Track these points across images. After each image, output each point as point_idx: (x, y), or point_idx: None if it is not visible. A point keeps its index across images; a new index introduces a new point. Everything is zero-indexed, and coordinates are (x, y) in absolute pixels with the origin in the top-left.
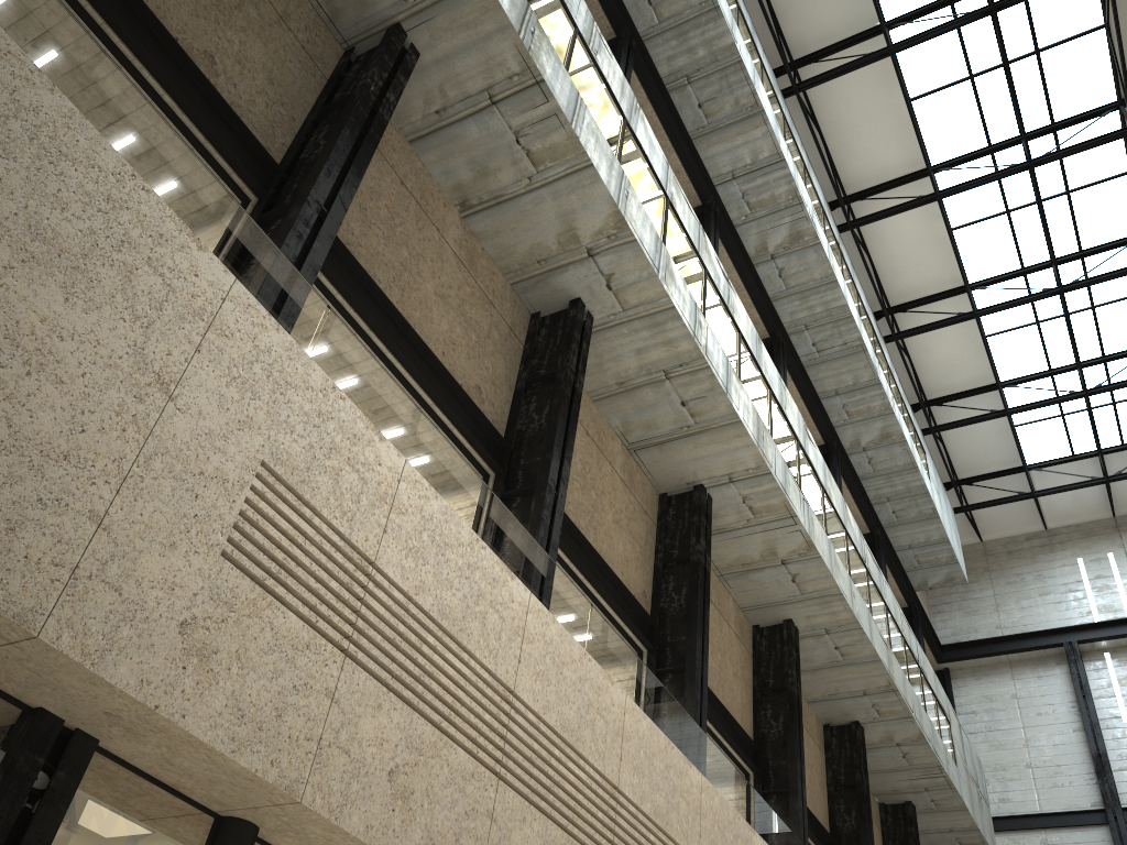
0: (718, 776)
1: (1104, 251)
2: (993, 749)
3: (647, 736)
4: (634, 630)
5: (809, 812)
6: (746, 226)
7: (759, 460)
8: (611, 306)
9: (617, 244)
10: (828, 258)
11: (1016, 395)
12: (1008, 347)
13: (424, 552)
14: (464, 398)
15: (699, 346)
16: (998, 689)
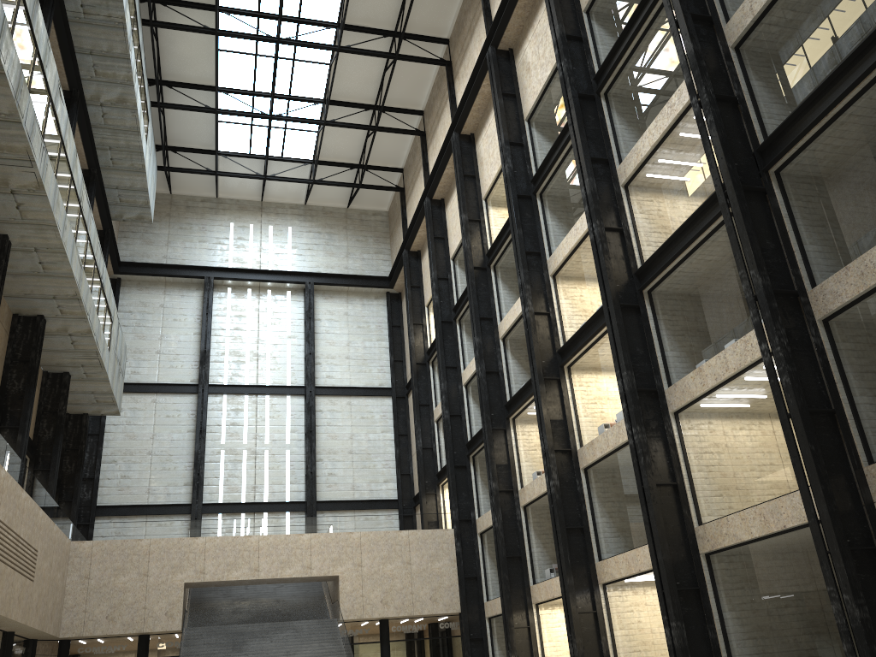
0: None
1: (313, 25)
2: (137, 339)
3: None
4: None
5: None
6: None
7: (14, 110)
8: None
9: None
10: None
11: (226, 100)
12: (232, 64)
13: None
14: None
15: None
16: (153, 299)
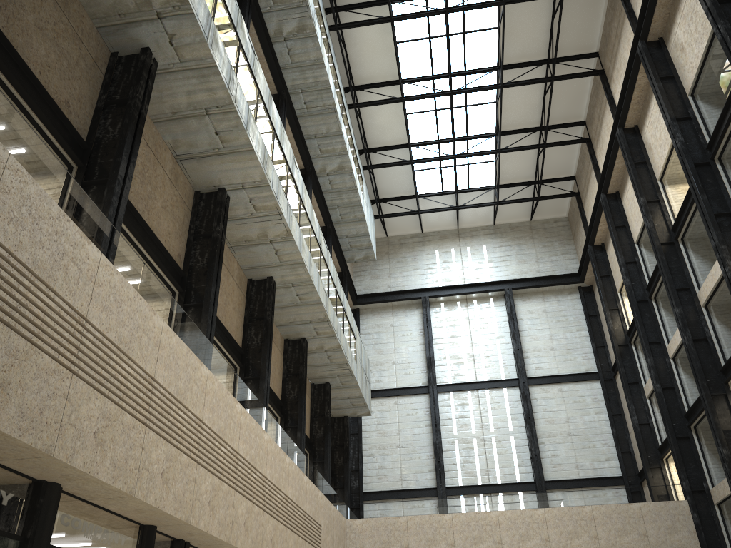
0: (218, 370)
1: (477, 73)
2: (377, 354)
3: (175, 347)
4: (171, 279)
5: (270, 389)
6: (270, 14)
7: (263, 176)
8: (172, 57)
9: (180, 14)
10: (320, 47)
11: (418, 152)
12: (418, 122)
13: (22, 222)
14: (56, 109)
15: (231, 95)
16: (384, 321)
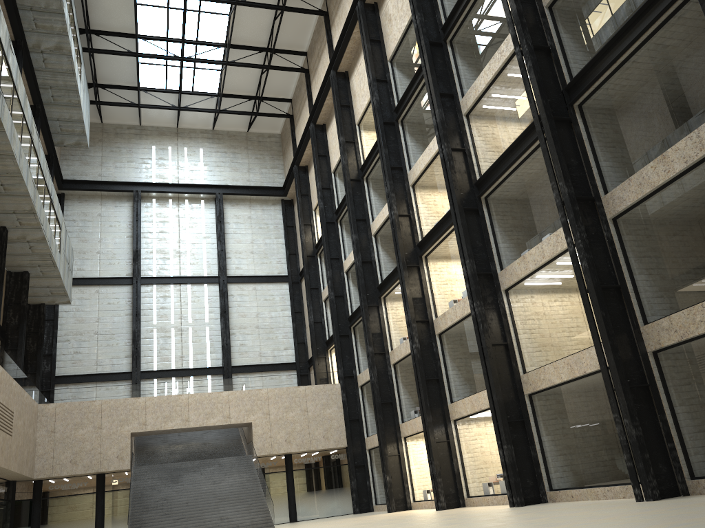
0: None
1: None
2: (81, 242)
3: None
4: None
5: None
6: None
7: None
8: None
9: None
10: None
11: (145, 45)
12: (148, 15)
13: None
14: None
15: None
16: (92, 210)
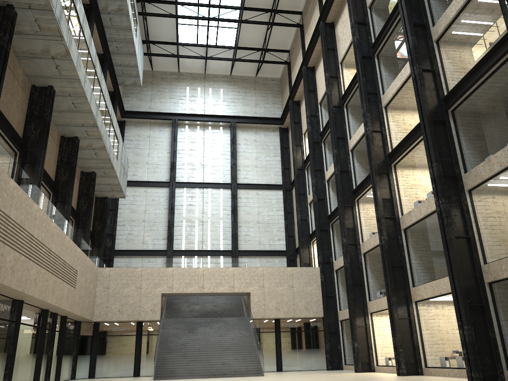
0: None
1: None
2: (135, 155)
3: None
4: None
5: (46, 172)
6: None
7: (47, 2)
8: None
9: None
10: None
11: (182, 10)
12: None
13: None
14: None
15: None
16: (143, 132)
